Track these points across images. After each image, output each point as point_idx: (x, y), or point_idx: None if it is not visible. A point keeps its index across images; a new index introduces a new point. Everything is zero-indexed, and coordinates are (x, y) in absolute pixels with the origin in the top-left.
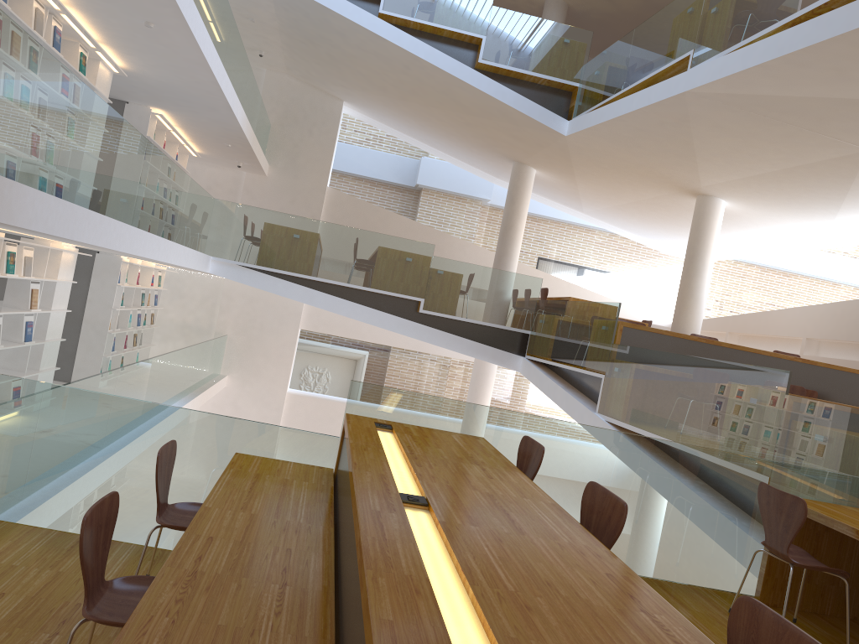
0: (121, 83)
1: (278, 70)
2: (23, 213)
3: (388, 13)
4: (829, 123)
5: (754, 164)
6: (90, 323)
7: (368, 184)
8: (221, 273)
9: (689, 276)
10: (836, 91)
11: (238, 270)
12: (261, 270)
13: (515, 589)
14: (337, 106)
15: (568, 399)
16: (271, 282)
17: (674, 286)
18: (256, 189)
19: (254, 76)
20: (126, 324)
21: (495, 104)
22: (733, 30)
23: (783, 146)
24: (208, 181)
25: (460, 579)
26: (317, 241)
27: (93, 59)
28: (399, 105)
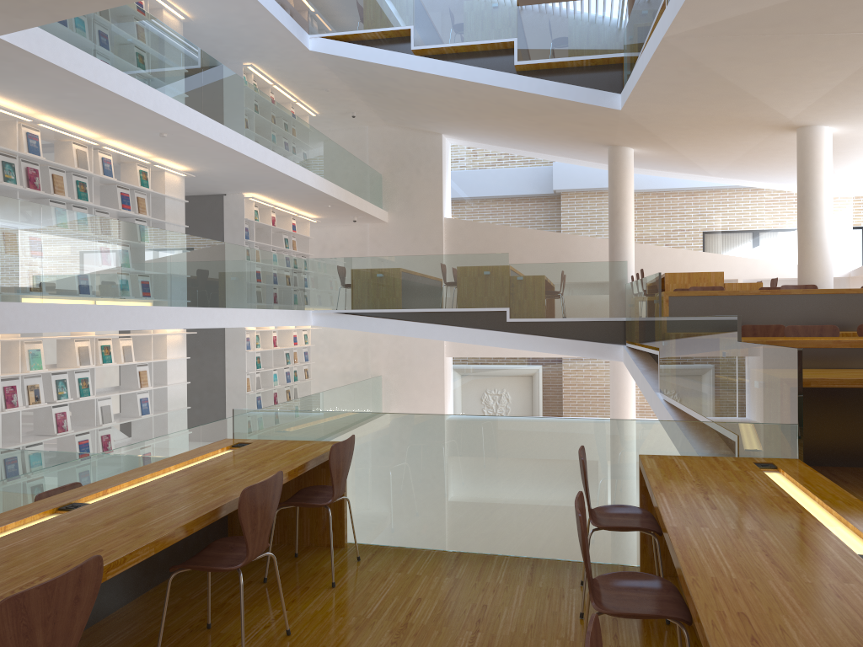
0: (203, 181)
1: (378, 123)
2: None
3: (420, 48)
4: (833, 20)
5: (812, 83)
6: (231, 388)
7: (483, 205)
8: (322, 323)
9: (804, 219)
10: None
11: (336, 317)
12: (358, 313)
13: None
14: (437, 141)
15: (644, 382)
16: (365, 322)
17: (843, 229)
18: (380, 236)
19: (360, 135)
20: (271, 383)
21: (543, 100)
22: None
23: (817, 56)
24: (340, 240)
25: None
26: (398, 276)
27: (160, 171)
28: (480, 124)
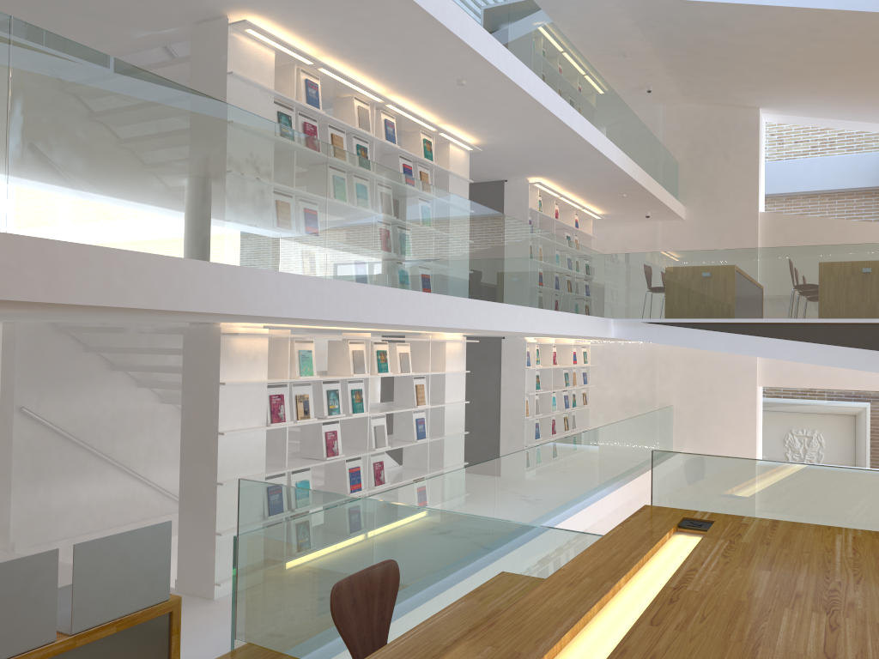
0: (487, 161)
1: (675, 100)
2: (264, 300)
3: None
4: None
5: None
6: (507, 412)
7: (813, 195)
8: (625, 336)
9: None
10: None
11: (644, 328)
12: (672, 323)
13: None
14: (752, 117)
15: None
16: (685, 335)
17: None
18: (675, 236)
19: (651, 117)
20: (549, 407)
21: None
22: None
23: None
24: (622, 242)
25: None
26: (732, 275)
27: (443, 144)
28: (826, 85)
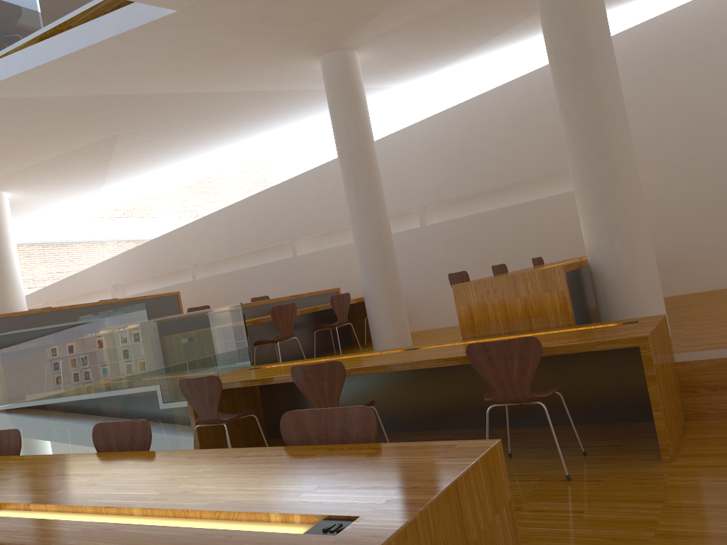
0: None
1: None
2: None
3: None
4: (87, 115)
5: (29, 156)
6: None
7: None
8: None
9: None
10: (89, 90)
11: None
12: None
13: (160, 492)
14: None
15: None
16: None
17: None
18: None
19: None
20: None
21: None
22: None
23: (53, 138)
24: None
25: (111, 514)
26: None
27: None
28: None
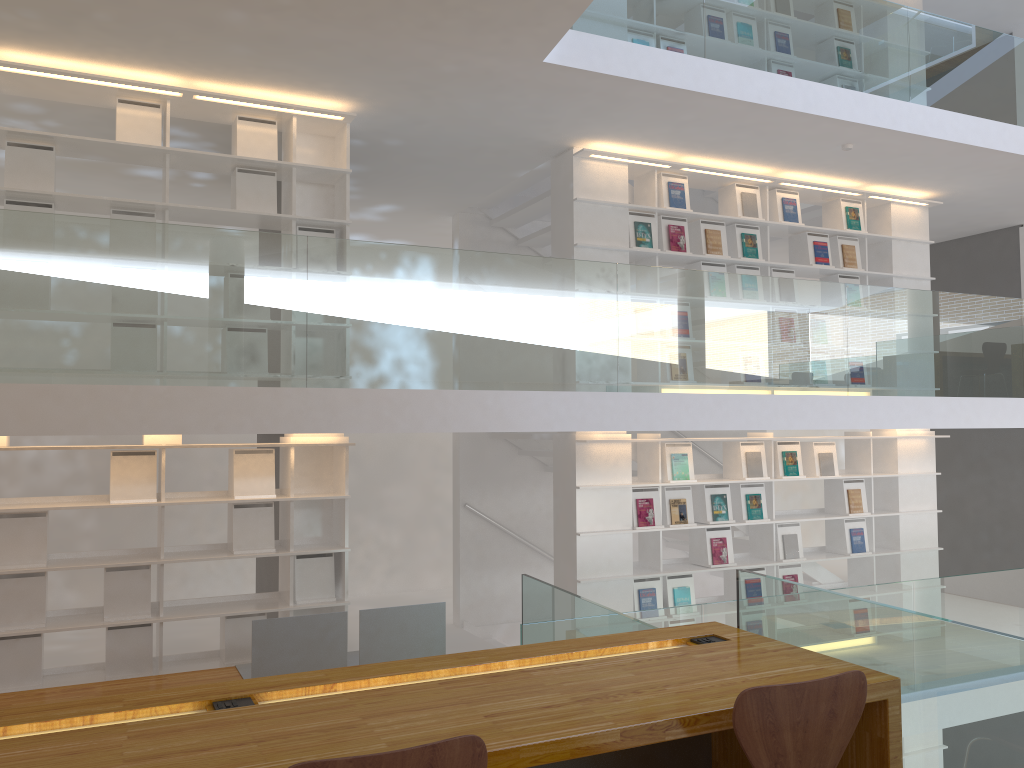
0: (970, 210)
1: None
2: (532, 417)
3: None
4: None
5: None
6: None
7: None
8: None
9: None
10: None
11: None
12: None
13: None
14: None
15: None
16: None
17: None
18: None
19: None
20: None
21: None
22: None
23: None
24: None
25: None
26: None
27: (883, 205)
28: None
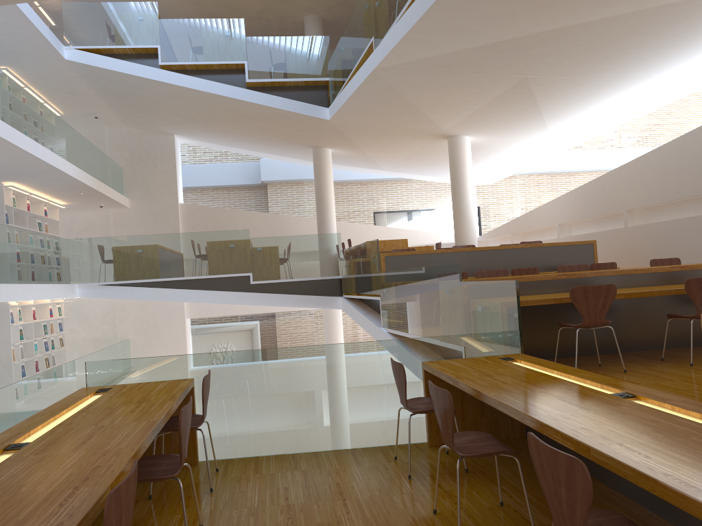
0: None
1: (117, 124)
2: None
3: (167, 63)
4: (485, 65)
5: (464, 106)
6: None
7: (212, 192)
8: (87, 295)
9: (457, 200)
10: (469, 42)
11: (100, 289)
12: (120, 284)
13: None
14: (170, 140)
15: (366, 322)
16: (128, 291)
17: None
18: (123, 219)
19: (100, 134)
20: (32, 352)
21: (269, 110)
22: (388, 16)
23: (471, 88)
24: (85, 223)
25: None
26: (156, 251)
27: None
28: (211, 127)
